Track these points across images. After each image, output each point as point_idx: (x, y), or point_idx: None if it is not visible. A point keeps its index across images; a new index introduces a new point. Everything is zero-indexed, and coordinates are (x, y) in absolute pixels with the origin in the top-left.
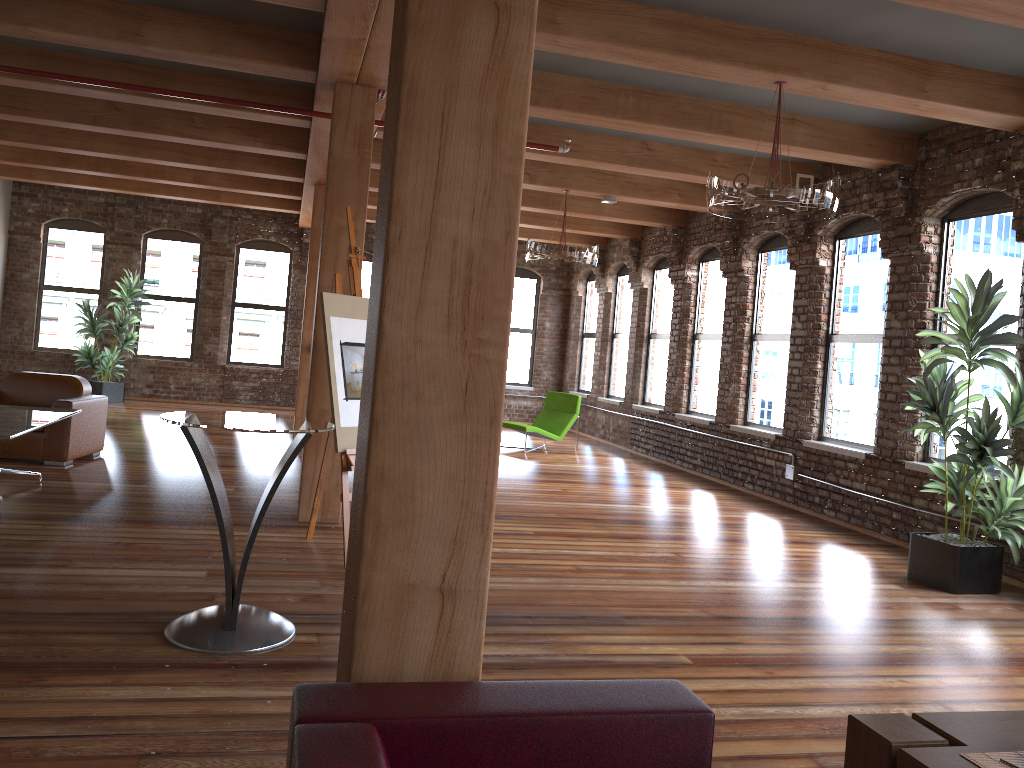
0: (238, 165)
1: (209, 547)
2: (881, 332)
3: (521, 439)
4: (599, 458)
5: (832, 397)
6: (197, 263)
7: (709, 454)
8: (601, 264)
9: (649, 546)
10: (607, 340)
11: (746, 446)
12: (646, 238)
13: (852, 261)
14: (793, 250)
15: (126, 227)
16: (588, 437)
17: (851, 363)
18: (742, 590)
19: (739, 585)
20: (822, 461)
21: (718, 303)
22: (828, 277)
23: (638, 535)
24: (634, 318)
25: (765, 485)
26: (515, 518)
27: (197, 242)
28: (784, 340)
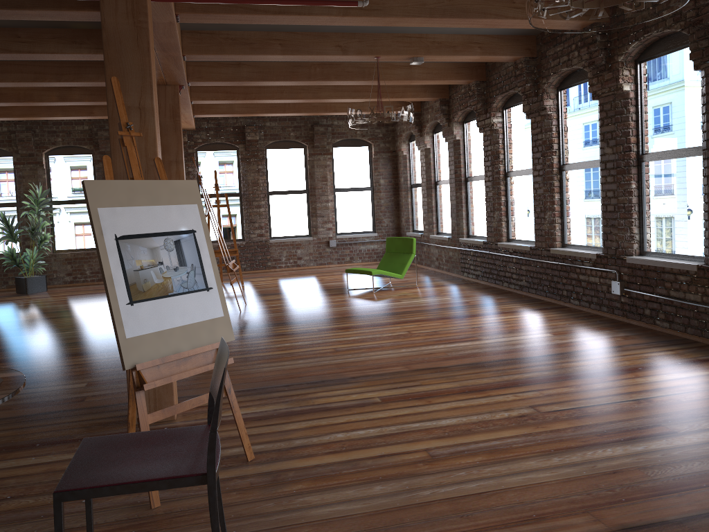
0: (84, 77)
1: (2, 493)
2: (697, 145)
3: (371, 279)
4: (437, 289)
5: (650, 214)
6: (92, 170)
7: (533, 276)
8: (418, 125)
9: (503, 400)
10: (431, 187)
11: (568, 266)
12: (453, 97)
13: (656, 81)
14: (594, 81)
15: (28, 149)
16: (426, 268)
17: (667, 179)
18: (627, 463)
19: (620, 453)
20: (649, 275)
21: (524, 142)
22: (633, 100)
23: (488, 384)
24: (451, 166)
25: (591, 300)
26: (362, 379)
27: (89, 153)
28: (593, 166)
